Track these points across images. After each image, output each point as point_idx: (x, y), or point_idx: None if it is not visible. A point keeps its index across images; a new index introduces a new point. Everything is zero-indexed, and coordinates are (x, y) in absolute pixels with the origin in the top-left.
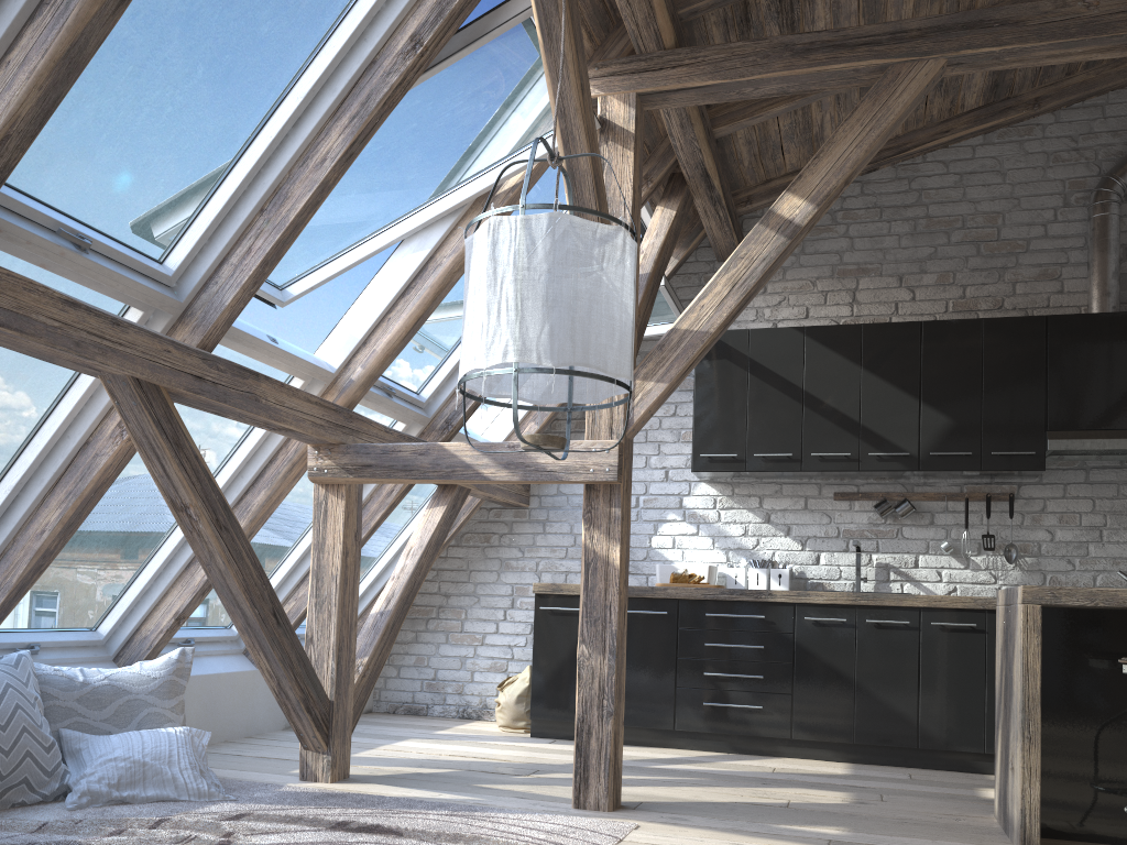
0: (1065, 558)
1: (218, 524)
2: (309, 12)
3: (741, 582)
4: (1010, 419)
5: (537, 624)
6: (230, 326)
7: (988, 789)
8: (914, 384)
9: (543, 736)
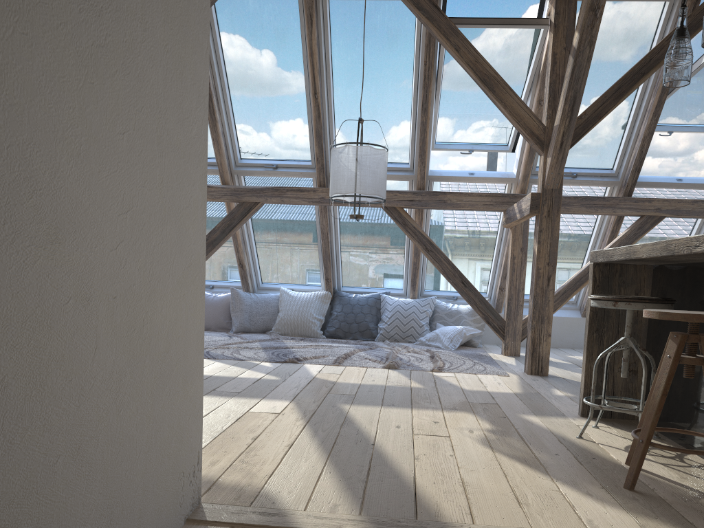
0: None
1: (426, 249)
2: (399, 70)
3: None
4: None
5: None
6: (424, 179)
7: None
8: None
9: None
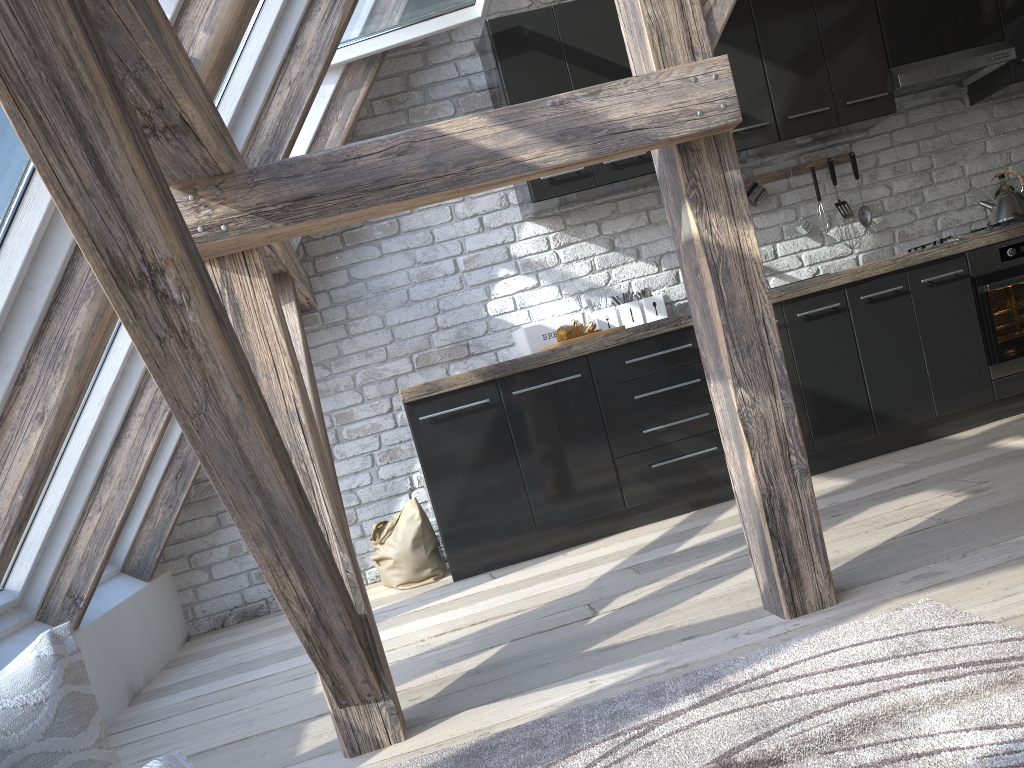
0: (906, 210)
1: (213, 309)
2: None
3: (615, 324)
4: (854, 62)
5: (421, 441)
6: None
7: (997, 443)
8: (751, 41)
9: (469, 575)
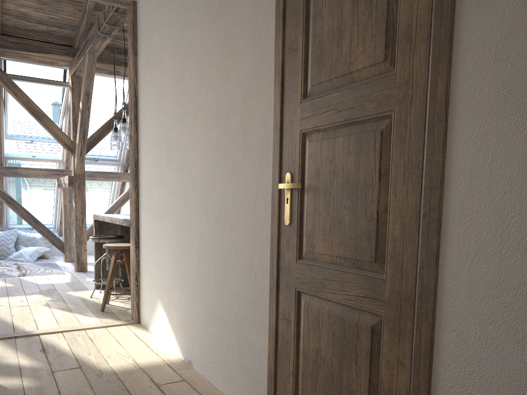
0: None
1: (8, 202)
2: None
3: None
4: None
5: None
6: (2, 159)
7: None
8: None
9: None
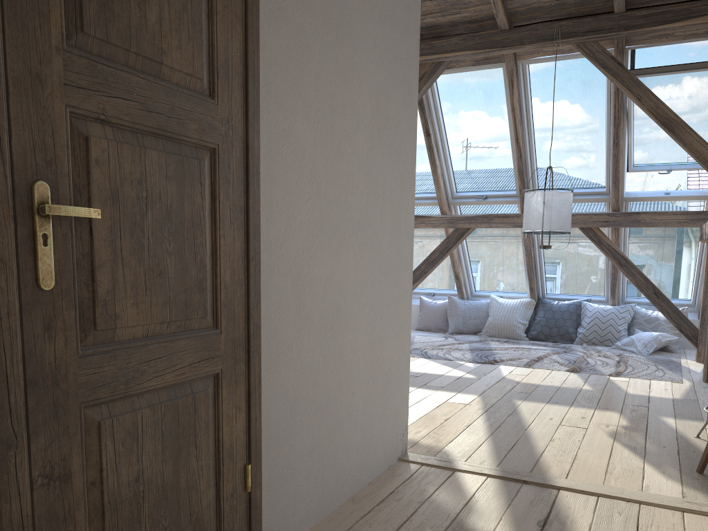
0: None
1: (620, 264)
2: (593, 111)
3: None
4: None
5: None
6: (618, 201)
7: None
8: None
9: None
